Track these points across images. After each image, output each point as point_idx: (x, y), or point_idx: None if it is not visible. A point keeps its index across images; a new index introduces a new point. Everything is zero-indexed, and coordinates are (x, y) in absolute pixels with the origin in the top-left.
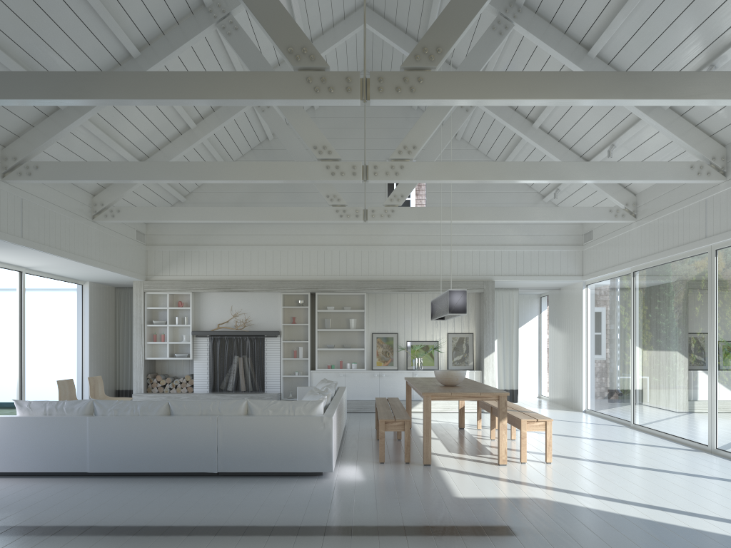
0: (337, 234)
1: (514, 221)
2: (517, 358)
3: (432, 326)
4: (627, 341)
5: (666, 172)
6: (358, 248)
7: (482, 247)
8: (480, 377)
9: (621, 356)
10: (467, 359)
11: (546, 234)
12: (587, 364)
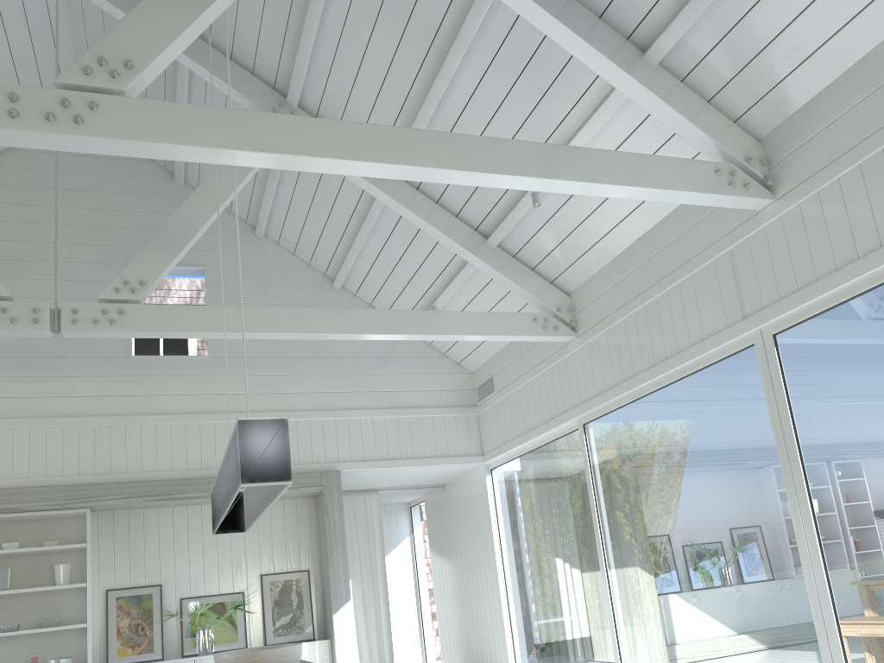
0: (25, 396)
1: (373, 336)
2: (388, 609)
3: (230, 564)
4: (588, 550)
5: (677, 176)
6: (72, 422)
7: (315, 414)
8: (329, 651)
9: (578, 579)
10: (301, 621)
11: (419, 389)
12: (509, 605)
